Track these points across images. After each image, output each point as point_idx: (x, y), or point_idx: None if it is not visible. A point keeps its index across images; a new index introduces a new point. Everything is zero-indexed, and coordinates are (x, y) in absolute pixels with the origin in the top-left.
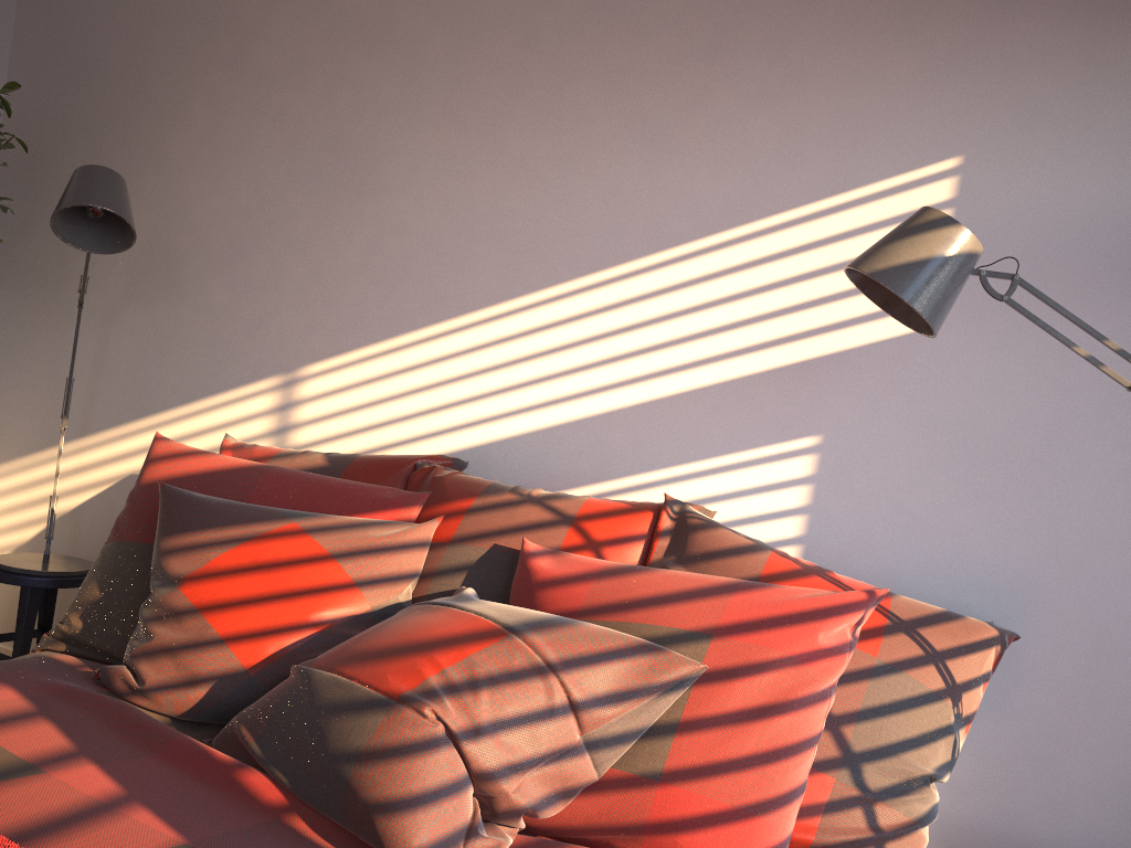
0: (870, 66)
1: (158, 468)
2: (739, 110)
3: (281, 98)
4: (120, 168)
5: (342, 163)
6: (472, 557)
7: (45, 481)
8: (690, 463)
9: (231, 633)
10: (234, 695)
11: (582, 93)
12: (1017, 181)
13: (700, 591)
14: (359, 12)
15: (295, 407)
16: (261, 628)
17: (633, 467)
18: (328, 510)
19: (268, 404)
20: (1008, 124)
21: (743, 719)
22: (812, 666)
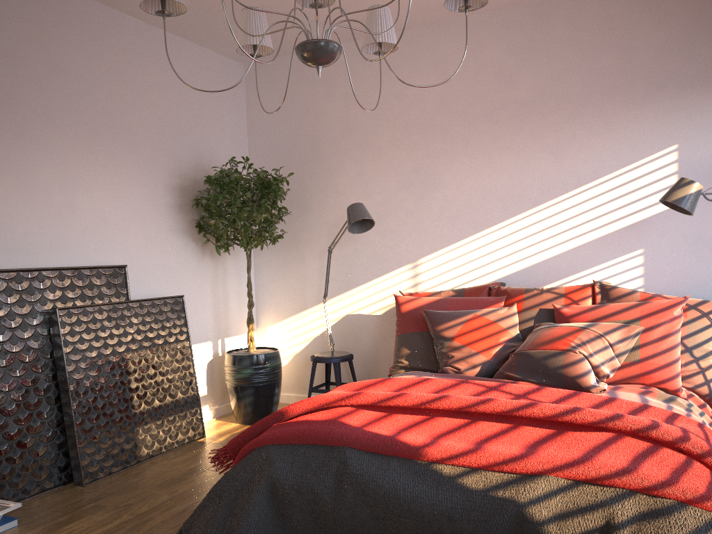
0: (637, 117)
1: (406, 306)
2: (588, 138)
3: (388, 156)
4: (315, 193)
5: (422, 178)
6: (533, 314)
7: (304, 325)
8: (594, 267)
9: (479, 350)
10: (488, 368)
11: (523, 139)
12: (699, 150)
13: (629, 307)
14: (418, 119)
15: (419, 275)
16: (487, 347)
17: (571, 273)
18: (475, 308)
19: (407, 276)
20: (692, 131)
21: (659, 340)
22: (673, 322)
